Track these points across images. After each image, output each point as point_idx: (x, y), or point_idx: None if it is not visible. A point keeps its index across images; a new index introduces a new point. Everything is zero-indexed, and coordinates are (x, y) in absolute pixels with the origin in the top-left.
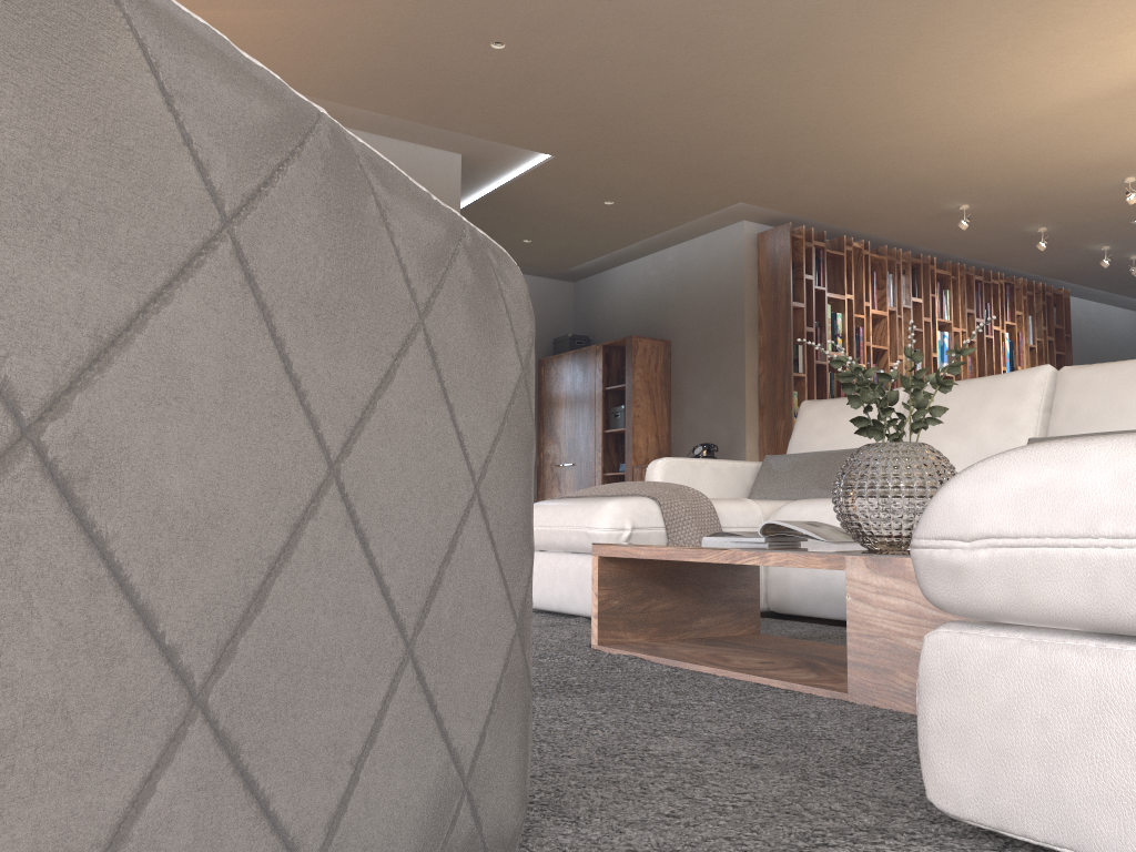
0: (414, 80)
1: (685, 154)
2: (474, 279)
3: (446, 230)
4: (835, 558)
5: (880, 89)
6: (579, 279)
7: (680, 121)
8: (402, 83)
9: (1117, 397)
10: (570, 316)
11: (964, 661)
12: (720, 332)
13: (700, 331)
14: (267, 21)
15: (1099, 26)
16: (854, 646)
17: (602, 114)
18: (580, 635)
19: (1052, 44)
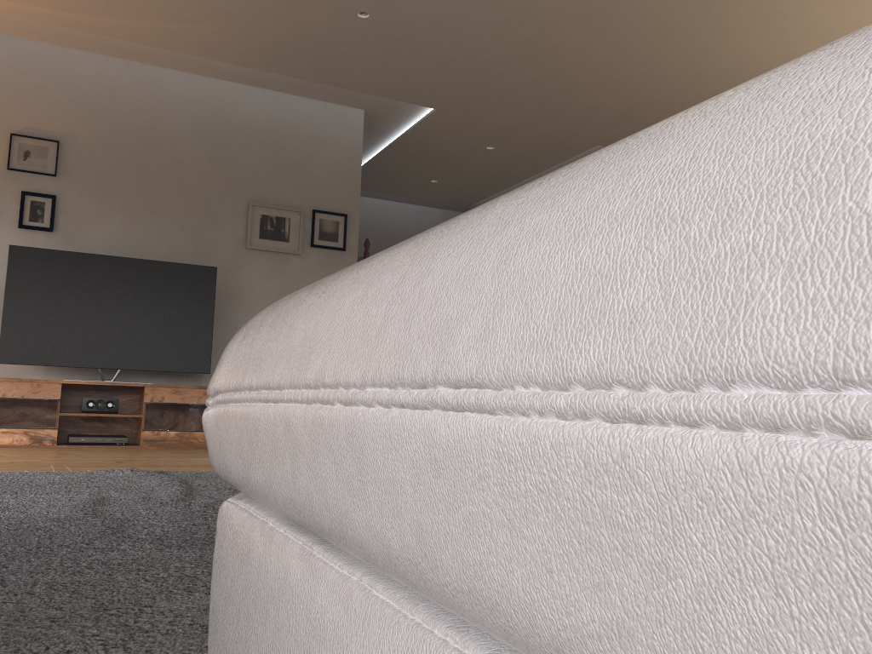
0: (306, 47)
1: (541, 105)
2: None
3: None
4: None
5: (692, 41)
6: None
7: (529, 76)
8: (298, 50)
9: None
10: None
11: (225, 536)
12: None
13: None
14: (180, 2)
15: None
16: None
17: (464, 72)
18: None
19: None
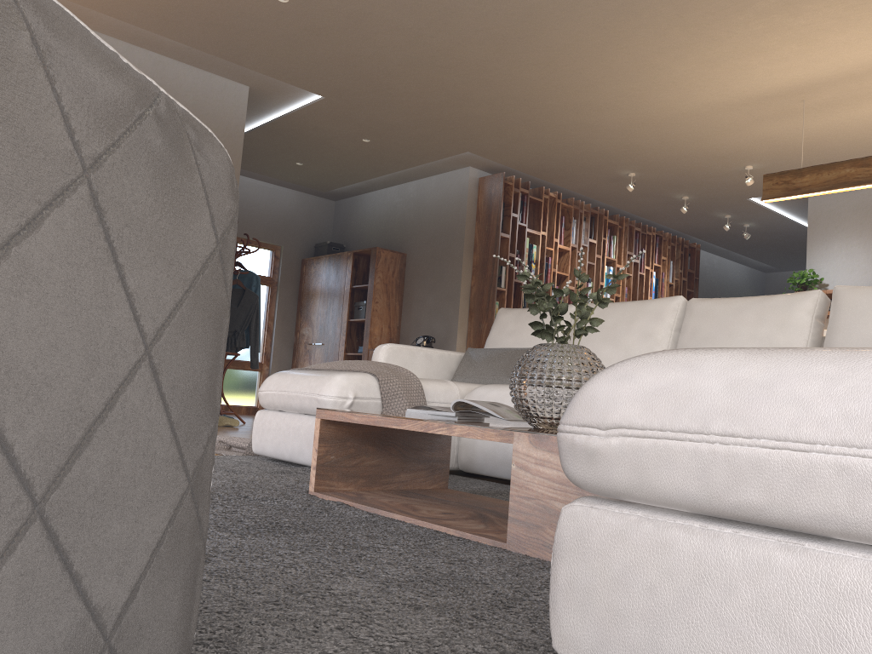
0: (212, 19)
1: (427, 108)
2: (164, 147)
3: (133, 93)
4: (506, 433)
5: (578, 75)
6: (340, 199)
7: (425, 81)
8: (201, 20)
9: (728, 324)
10: (330, 227)
11: (592, 532)
12: (445, 250)
13: (429, 248)
14: None
15: (738, 48)
16: (515, 505)
17: (365, 68)
18: (302, 482)
19: (704, 58)
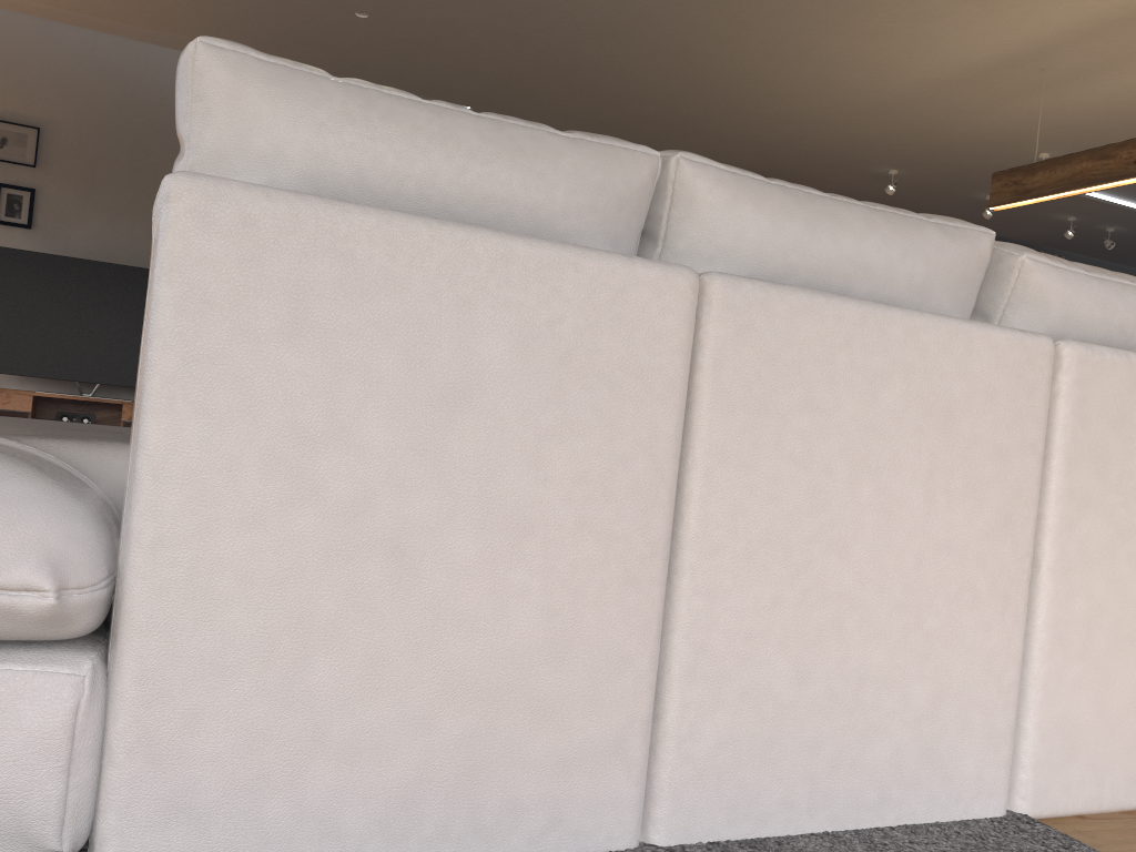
0: (310, 40)
1: (589, 112)
2: None
3: None
4: None
5: (730, 63)
6: None
7: (565, 83)
8: (301, 42)
9: None
10: None
11: None
12: None
13: None
14: None
15: (900, 16)
16: None
17: (491, 75)
18: None
19: (866, 31)
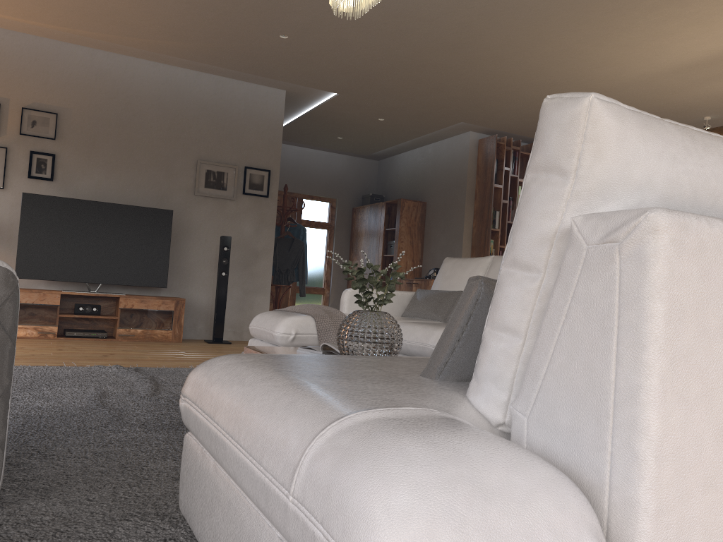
0: (242, 53)
1: (417, 95)
2: None
3: None
4: None
5: (522, 64)
6: (381, 159)
7: (407, 78)
8: (236, 54)
9: None
10: (375, 182)
11: (187, 447)
12: (452, 199)
13: (442, 198)
14: (150, 22)
15: (647, 34)
16: None
17: (359, 73)
18: None
19: (621, 43)
